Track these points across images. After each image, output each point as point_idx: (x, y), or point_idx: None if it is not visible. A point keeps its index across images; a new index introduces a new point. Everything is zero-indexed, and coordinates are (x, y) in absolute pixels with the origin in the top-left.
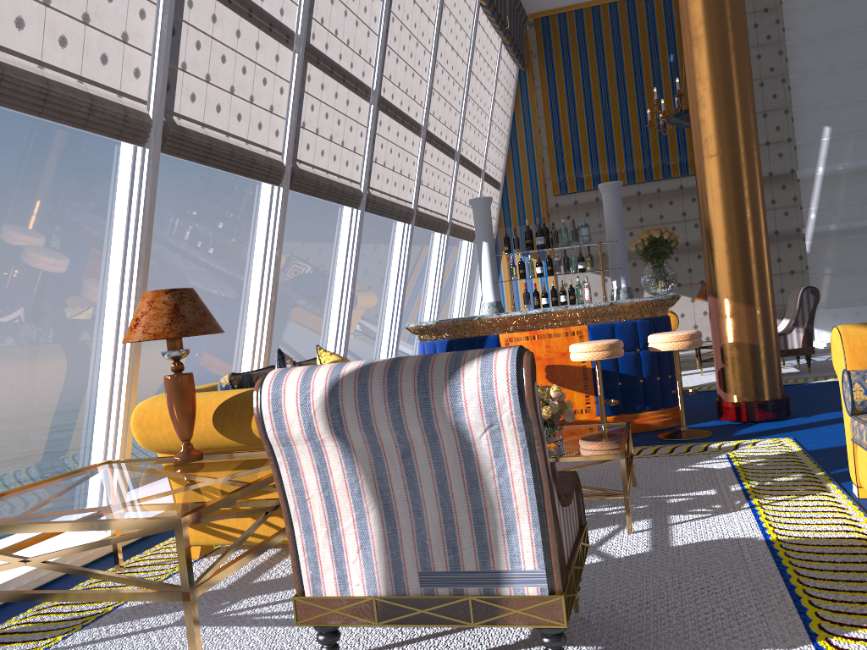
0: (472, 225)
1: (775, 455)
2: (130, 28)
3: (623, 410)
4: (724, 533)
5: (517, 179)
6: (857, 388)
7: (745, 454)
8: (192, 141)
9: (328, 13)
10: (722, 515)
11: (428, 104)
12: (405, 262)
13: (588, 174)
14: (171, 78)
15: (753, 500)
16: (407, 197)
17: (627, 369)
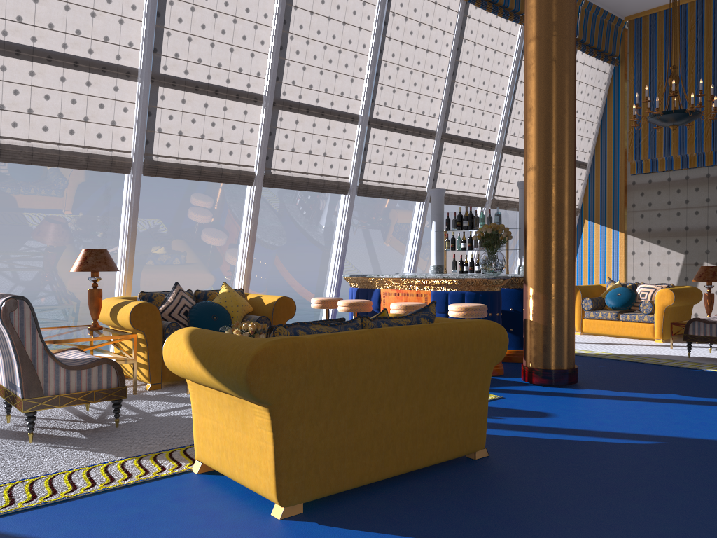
0: None
1: None
2: (117, 118)
3: None
4: None
5: (603, 159)
6: None
7: None
8: (165, 168)
9: (299, 76)
10: None
11: (443, 115)
12: (419, 229)
13: (662, 157)
14: (149, 137)
15: None
16: (419, 183)
17: None
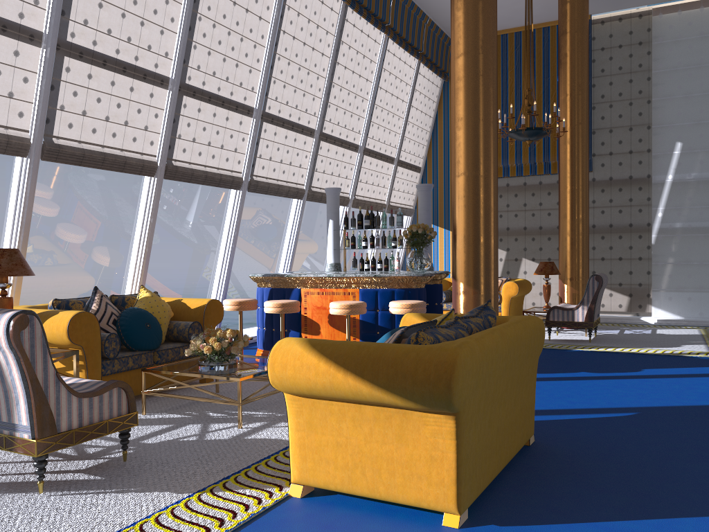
0: (382, 199)
1: None
2: (15, 89)
3: None
4: (283, 436)
5: (435, 165)
6: None
7: None
8: (66, 153)
9: (204, 61)
10: None
11: (322, 114)
12: (296, 227)
13: None
14: (51, 115)
15: None
16: (299, 181)
17: (384, 323)
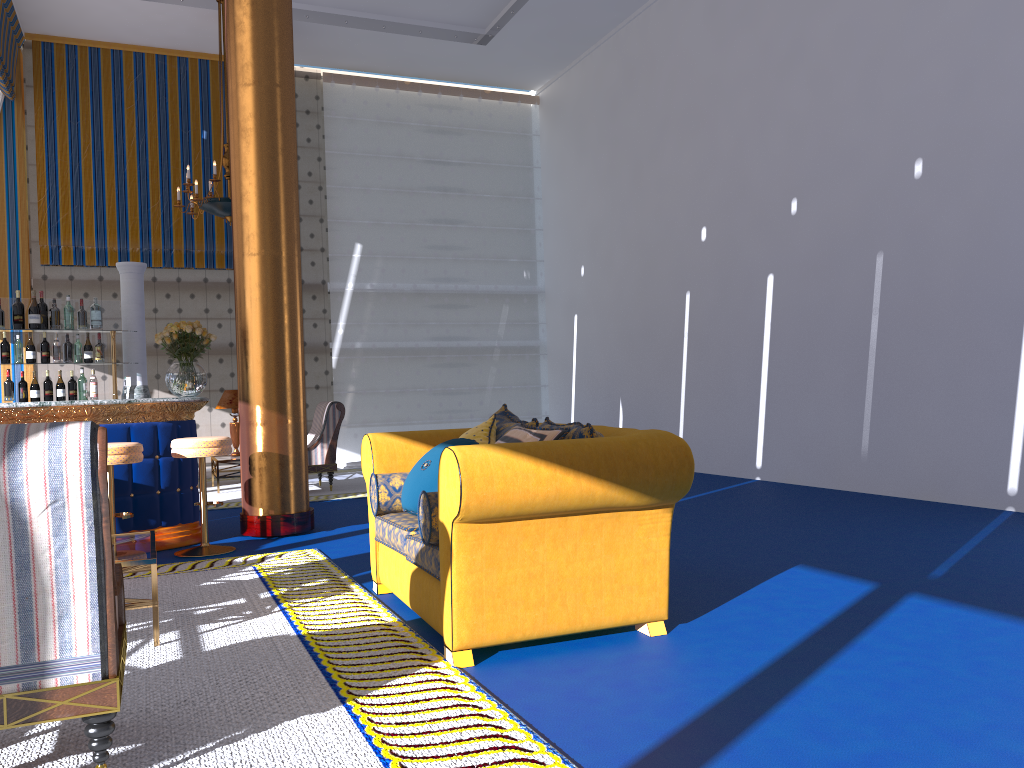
0: None
1: (302, 564)
2: None
3: (135, 526)
4: (257, 634)
5: None
6: (382, 490)
7: (272, 565)
8: None
9: None
10: (254, 619)
11: None
12: None
13: (92, 246)
14: None
15: (284, 604)
16: None
17: (143, 478)
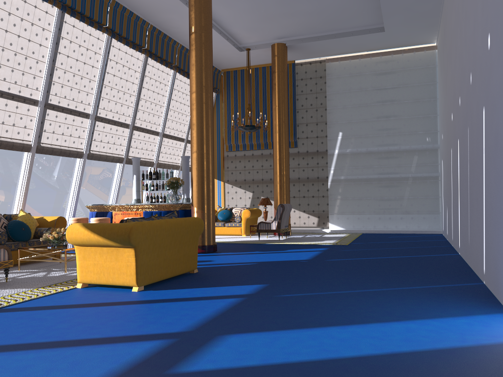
0: (177, 163)
1: None
2: None
3: None
4: None
5: None
6: None
7: None
8: None
9: (59, 91)
10: None
11: (133, 116)
12: (119, 179)
13: (241, 143)
14: None
15: None
16: (120, 153)
17: None
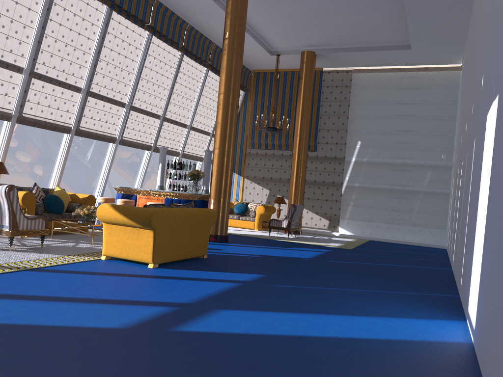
0: (201, 155)
1: None
2: (8, 92)
3: None
4: None
5: (236, 138)
6: None
7: None
8: (28, 120)
9: (101, 80)
10: None
11: (165, 108)
12: (146, 165)
13: (263, 142)
14: (23, 103)
15: None
16: (149, 141)
17: None
